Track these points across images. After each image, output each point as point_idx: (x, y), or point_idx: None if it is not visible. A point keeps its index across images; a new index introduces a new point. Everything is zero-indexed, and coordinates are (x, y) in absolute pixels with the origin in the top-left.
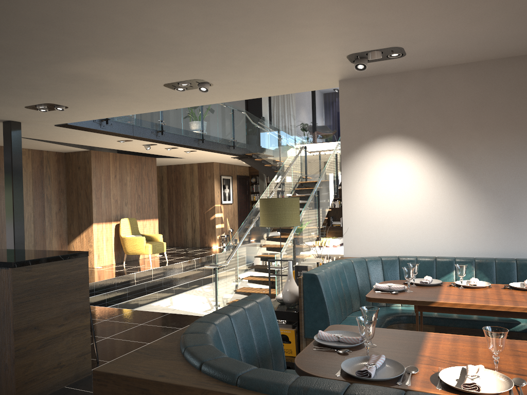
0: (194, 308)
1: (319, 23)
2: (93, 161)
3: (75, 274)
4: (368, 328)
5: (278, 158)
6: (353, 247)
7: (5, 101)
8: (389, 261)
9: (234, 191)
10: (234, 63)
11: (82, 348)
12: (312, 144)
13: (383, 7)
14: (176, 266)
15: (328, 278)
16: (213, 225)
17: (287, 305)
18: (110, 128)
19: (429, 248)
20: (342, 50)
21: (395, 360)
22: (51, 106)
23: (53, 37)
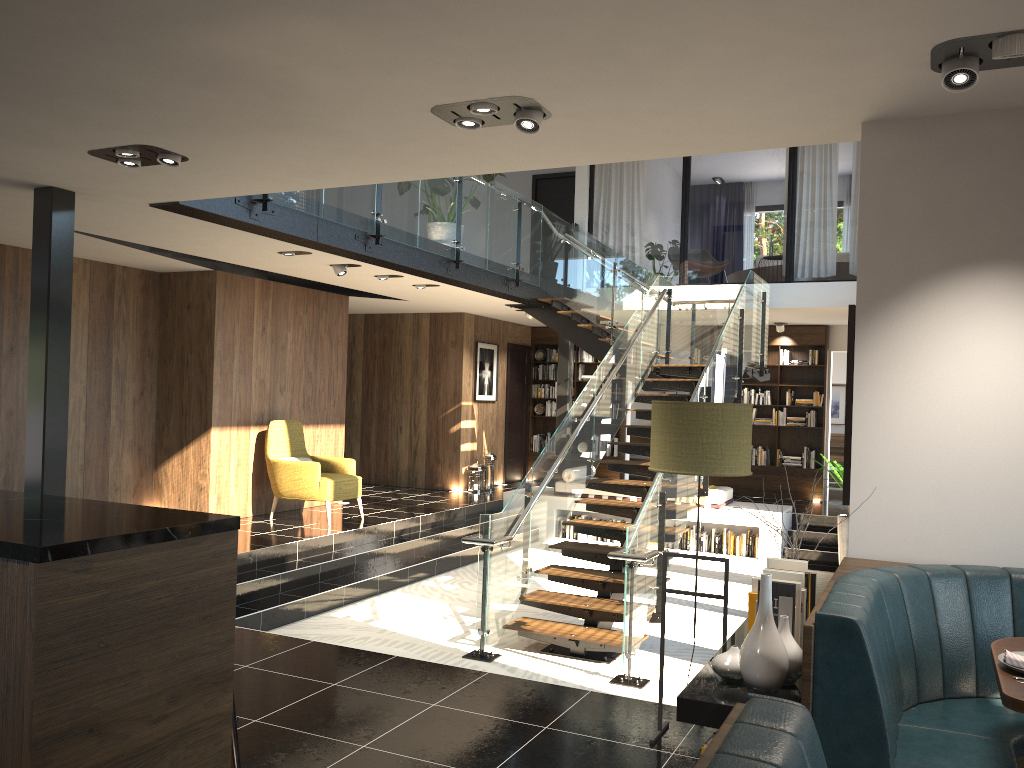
0: (428, 630)
1: None
2: (220, 295)
3: (205, 578)
4: None
5: (609, 312)
6: (875, 535)
7: (45, 132)
8: (986, 579)
9: (500, 375)
10: (636, 52)
11: None
12: (678, 287)
13: None
14: (382, 530)
15: (873, 628)
16: (456, 444)
17: (755, 691)
18: (270, 221)
19: None
20: (937, 25)
21: None
22: (149, 154)
23: None
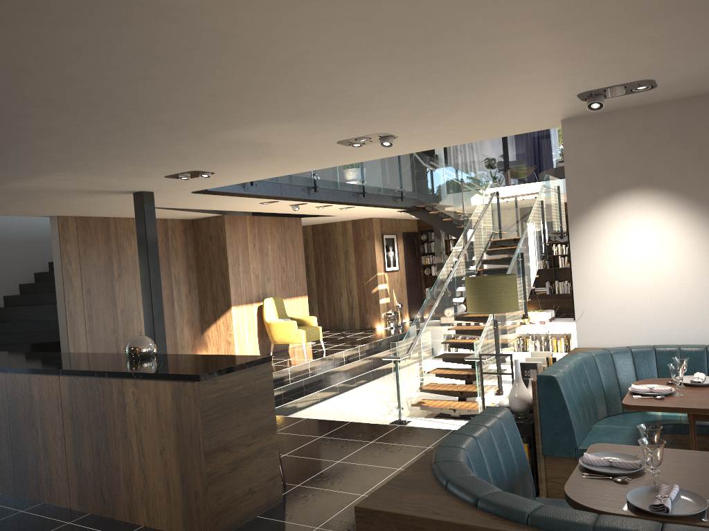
0: (369, 411)
1: (550, 66)
2: (227, 229)
3: (260, 383)
4: (655, 453)
5: (461, 209)
6: (589, 335)
7: (145, 172)
8: (642, 352)
9: (400, 253)
10: (432, 113)
11: (272, 471)
12: (504, 188)
13: (635, 43)
14: (336, 357)
15: (568, 380)
16: (376, 300)
17: (516, 414)
18: (255, 190)
19: (696, 334)
20: (573, 89)
21: (692, 491)
22: (195, 174)
23: (225, 107)
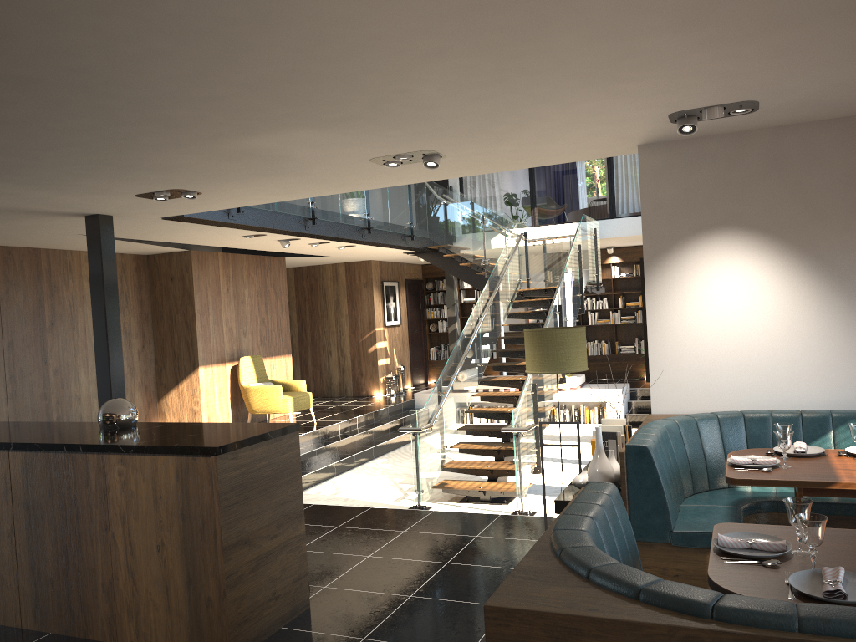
0: (378, 496)
1: (656, 76)
2: (195, 268)
3: (286, 458)
4: (818, 530)
5: (482, 253)
6: (666, 399)
7: (112, 188)
8: (729, 419)
9: (402, 304)
10: (497, 128)
11: (298, 569)
12: (531, 229)
13: (760, 54)
14: (331, 430)
15: (659, 451)
16: (374, 361)
17: None
18: (241, 219)
19: (788, 398)
20: (668, 107)
21: None
22: (176, 193)
23: (252, 104)
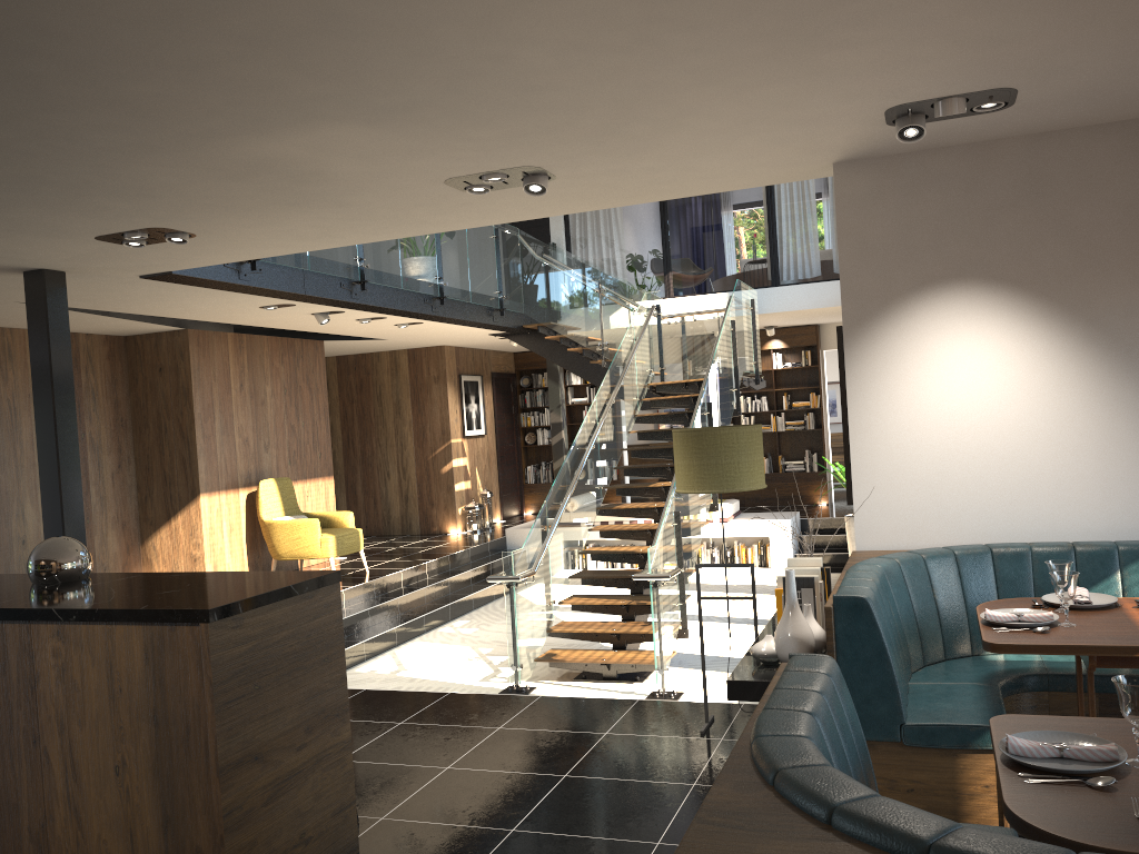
0: (457, 673)
1: (880, 38)
2: (194, 354)
3: (320, 625)
4: None
5: (598, 333)
6: (877, 529)
7: (59, 224)
8: (971, 556)
9: (487, 407)
10: (635, 129)
11: (340, 795)
12: (665, 301)
13: (1039, 2)
14: (390, 581)
15: (880, 604)
16: (450, 485)
17: None
18: (258, 280)
19: (1052, 525)
20: (887, 96)
21: None
22: (157, 235)
23: (263, 76)
